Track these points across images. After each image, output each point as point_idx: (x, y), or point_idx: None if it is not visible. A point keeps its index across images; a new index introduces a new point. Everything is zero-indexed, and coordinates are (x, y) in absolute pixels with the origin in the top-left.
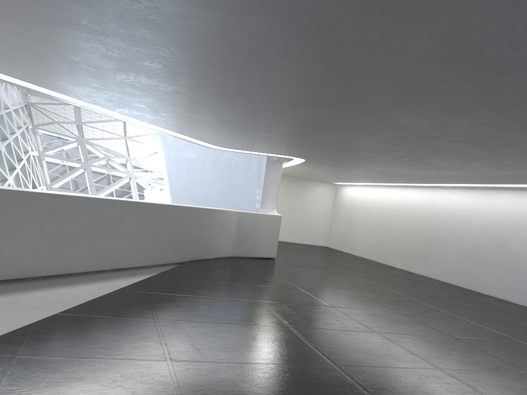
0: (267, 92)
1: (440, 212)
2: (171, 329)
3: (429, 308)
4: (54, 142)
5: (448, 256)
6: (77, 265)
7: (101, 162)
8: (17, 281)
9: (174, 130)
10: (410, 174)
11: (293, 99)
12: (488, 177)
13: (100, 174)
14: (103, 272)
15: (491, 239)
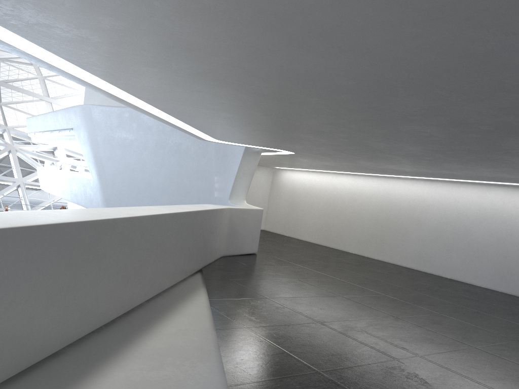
0: (419, 112)
1: (397, 201)
2: (352, 384)
3: (449, 304)
4: None
5: (407, 242)
6: (138, 297)
7: None
8: (94, 331)
9: (196, 126)
10: (392, 169)
11: (433, 119)
12: (475, 176)
13: None
14: (151, 299)
15: (453, 228)
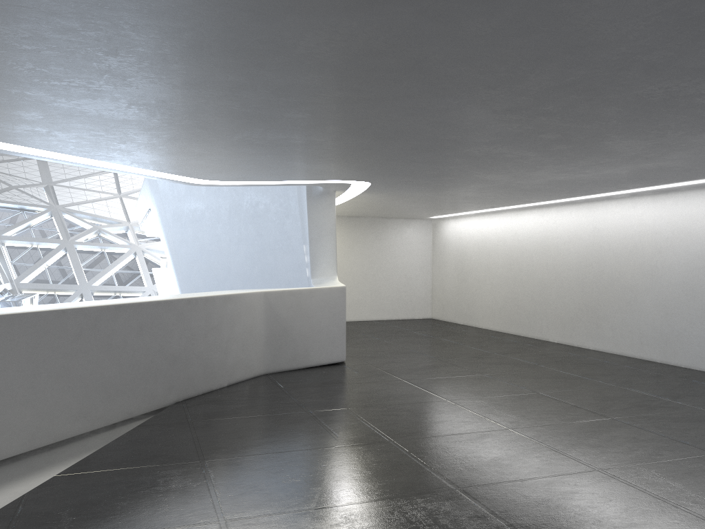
0: None
1: (613, 241)
2: None
3: (654, 440)
4: (16, 217)
5: (638, 314)
6: None
7: (89, 236)
8: None
9: (95, 157)
10: (560, 182)
11: None
12: None
13: (90, 253)
14: None
15: None
